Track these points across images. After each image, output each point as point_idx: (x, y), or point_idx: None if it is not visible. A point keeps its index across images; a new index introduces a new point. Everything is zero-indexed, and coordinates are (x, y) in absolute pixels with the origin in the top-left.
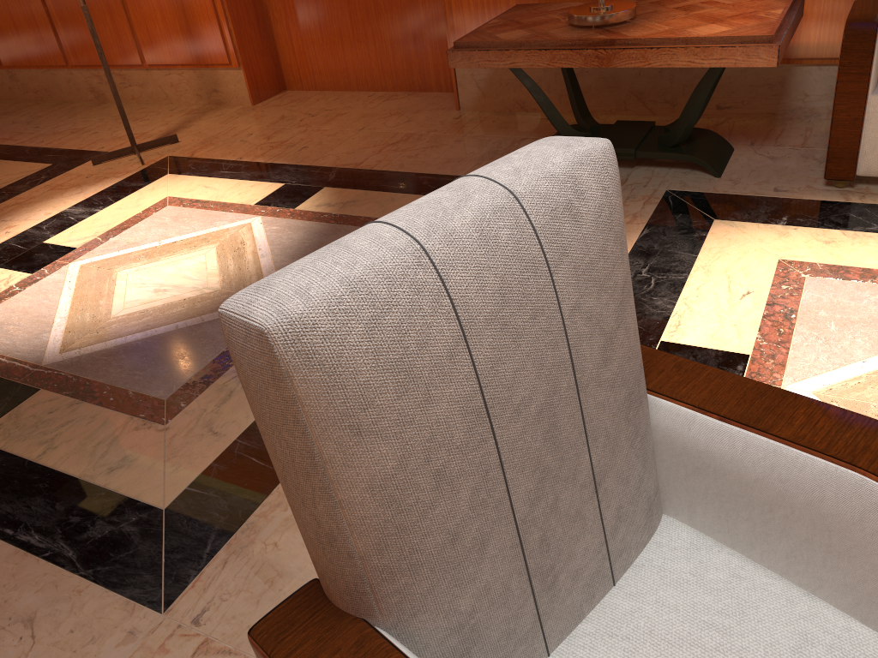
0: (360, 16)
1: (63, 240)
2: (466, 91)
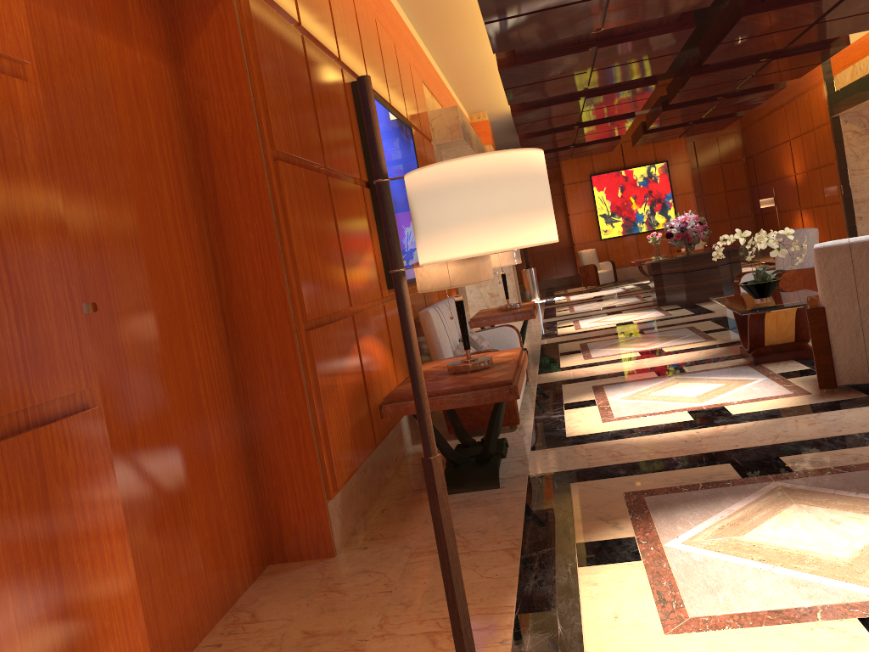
0: (169, 527)
1: (863, 645)
2: (335, 526)
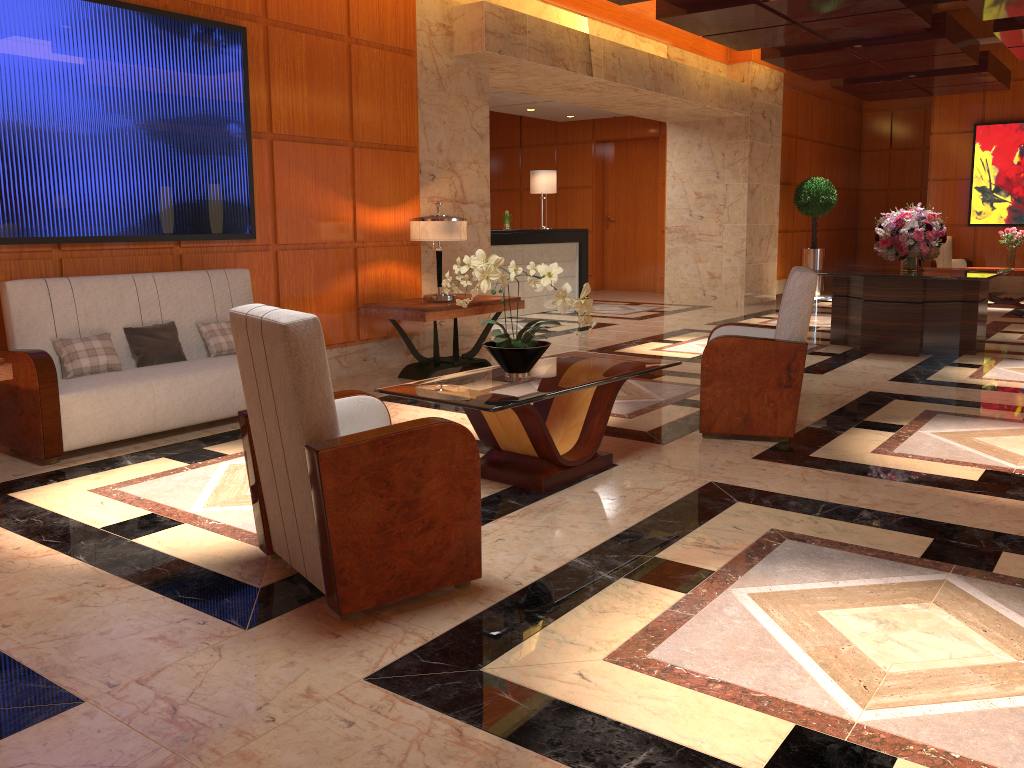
0: None
1: None
2: None
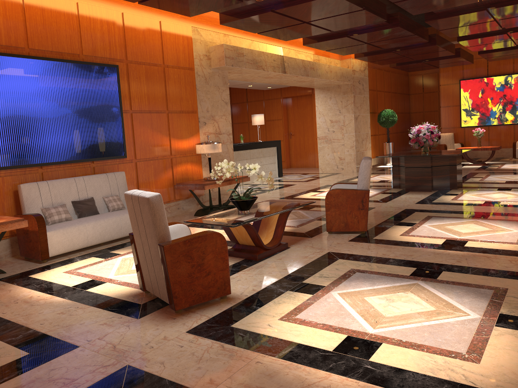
0: None
1: None
2: None
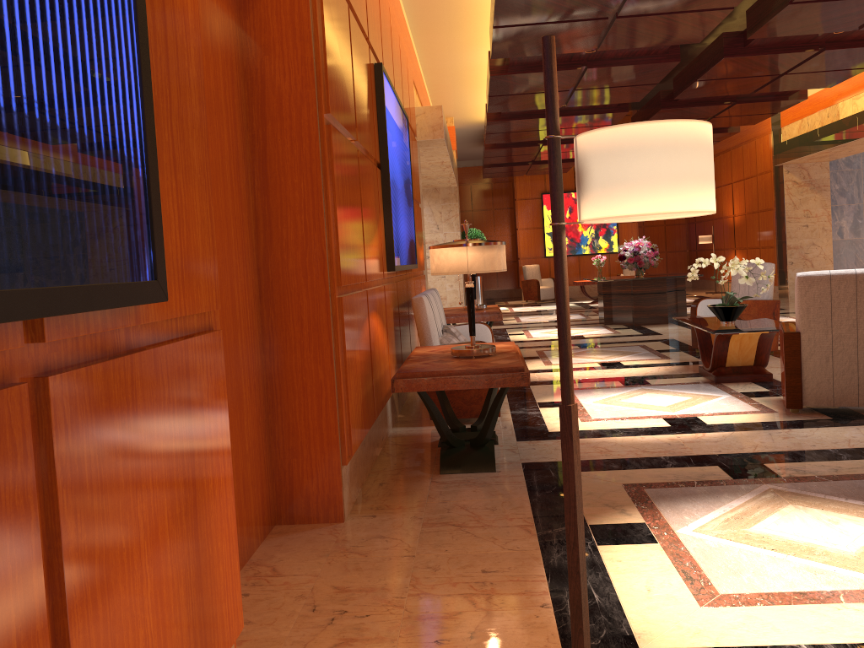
0: None
1: None
2: (345, 492)
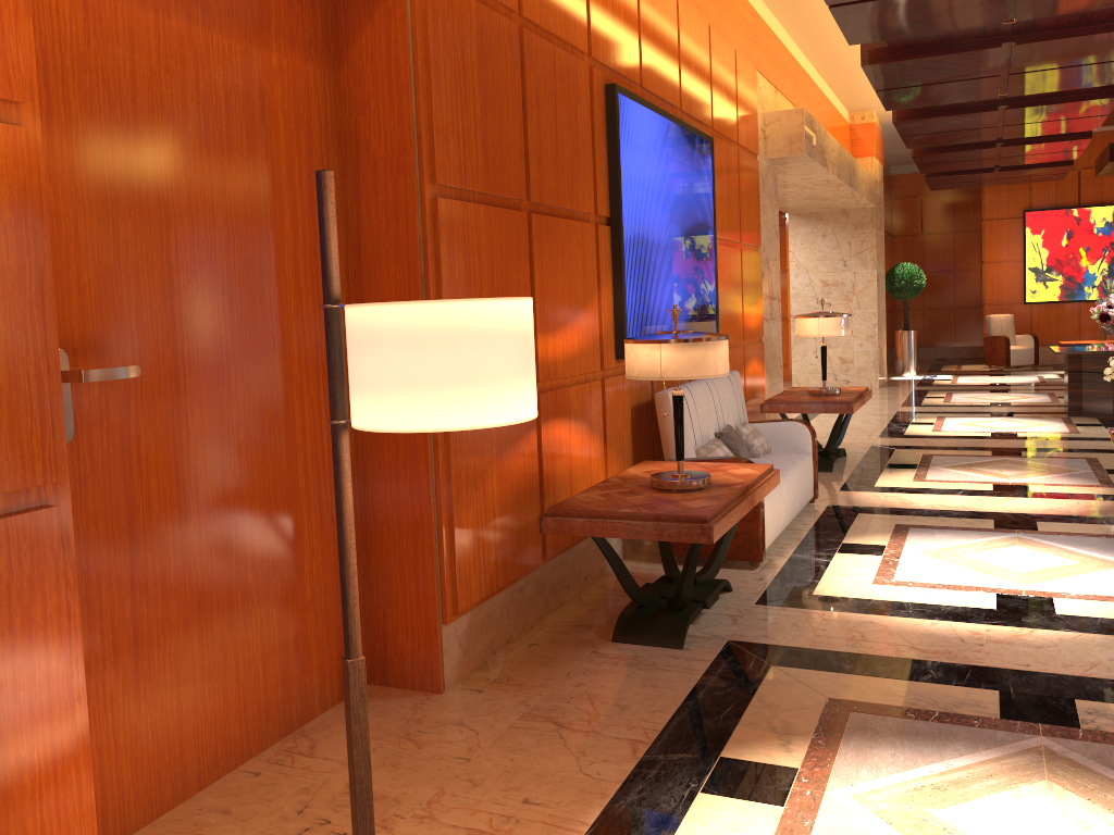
0: (218, 628)
1: None
2: (450, 657)
